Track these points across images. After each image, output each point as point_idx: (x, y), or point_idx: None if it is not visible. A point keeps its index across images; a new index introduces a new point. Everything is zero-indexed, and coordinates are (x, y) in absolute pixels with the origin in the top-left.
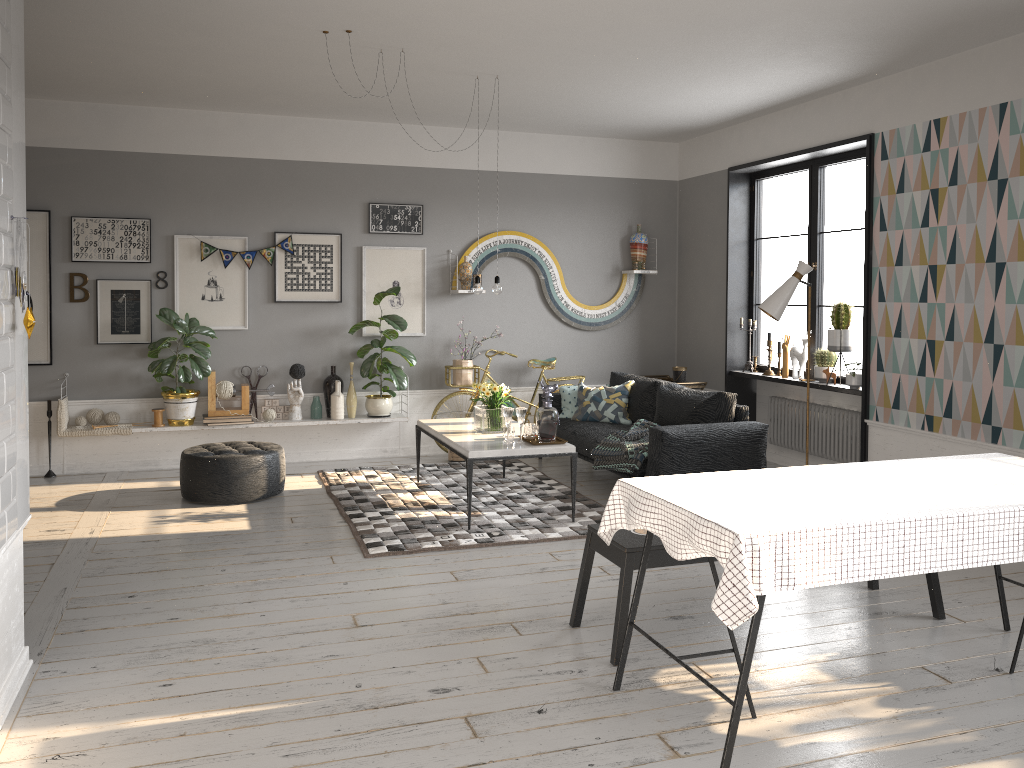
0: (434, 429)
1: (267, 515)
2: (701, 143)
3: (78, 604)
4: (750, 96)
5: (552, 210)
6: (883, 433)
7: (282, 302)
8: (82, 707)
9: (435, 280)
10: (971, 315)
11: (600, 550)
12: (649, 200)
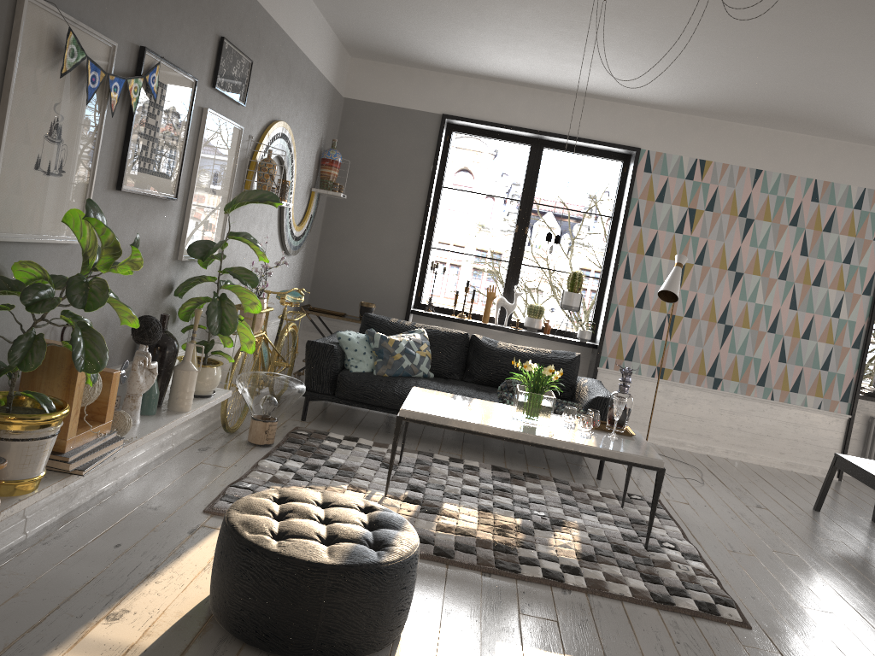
0: (494, 426)
1: (496, 625)
2: (395, 72)
3: None
4: (573, 80)
5: (301, 104)
6: (613, 378)
7: (128, 192)
8: None
9: (235, 177)
10: (710, 303)
11: None
12: (332, 113)
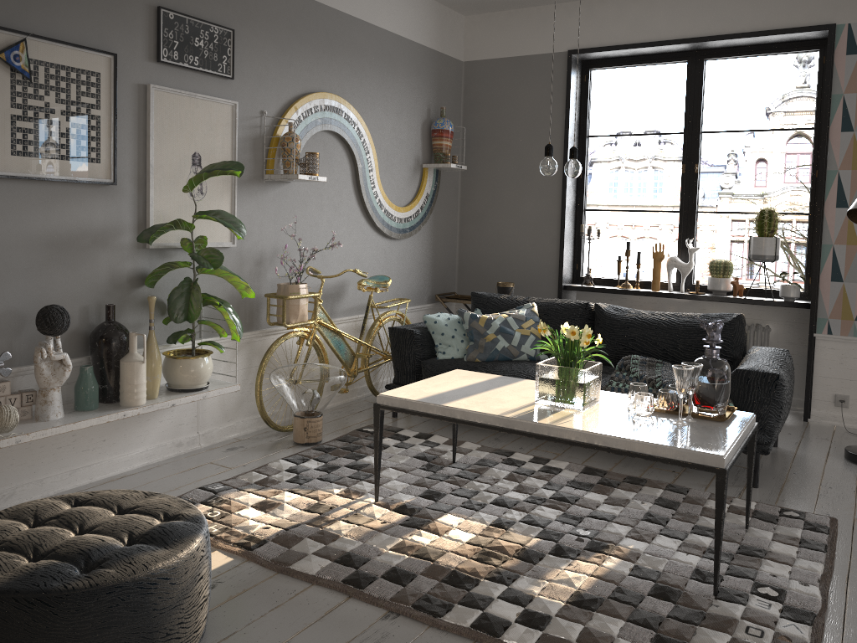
0: (483, 412)
1: None
2: (511, 19)
3: None
4: None
5: (368, 73)
6: (840, 347)
7: (8, 178)
8: None
9: (245, 157)
10: None
11: None
12: (443, 80)
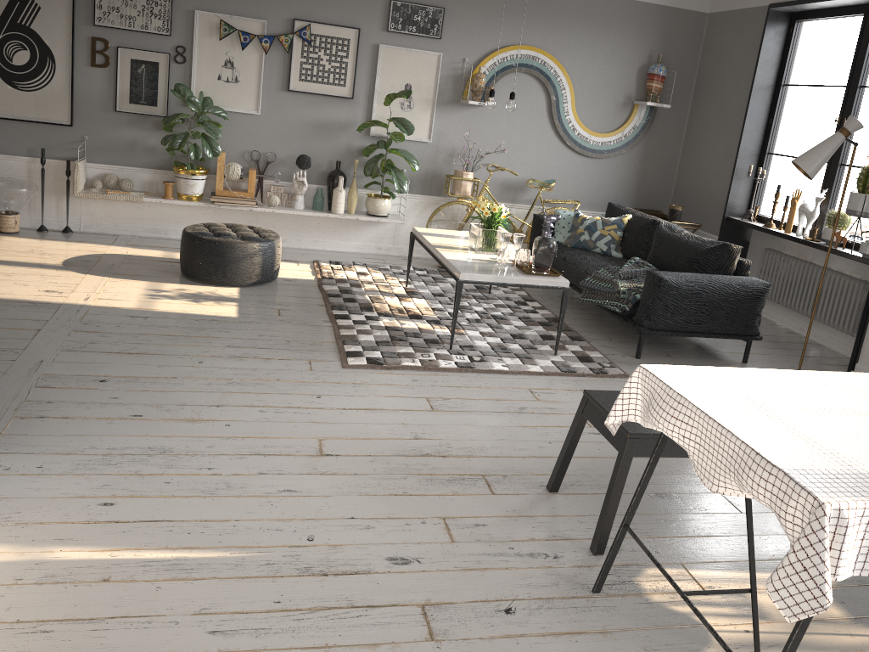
0: (428, 241)
1: (256, 303)
2: None
3: (48, 383)
4: None
5: (574, 29)
6: None
7: (295, 92)
8: (11, 521)
9: (447, 88)
10: None
11: (595, 423)
12: (675, 30)
